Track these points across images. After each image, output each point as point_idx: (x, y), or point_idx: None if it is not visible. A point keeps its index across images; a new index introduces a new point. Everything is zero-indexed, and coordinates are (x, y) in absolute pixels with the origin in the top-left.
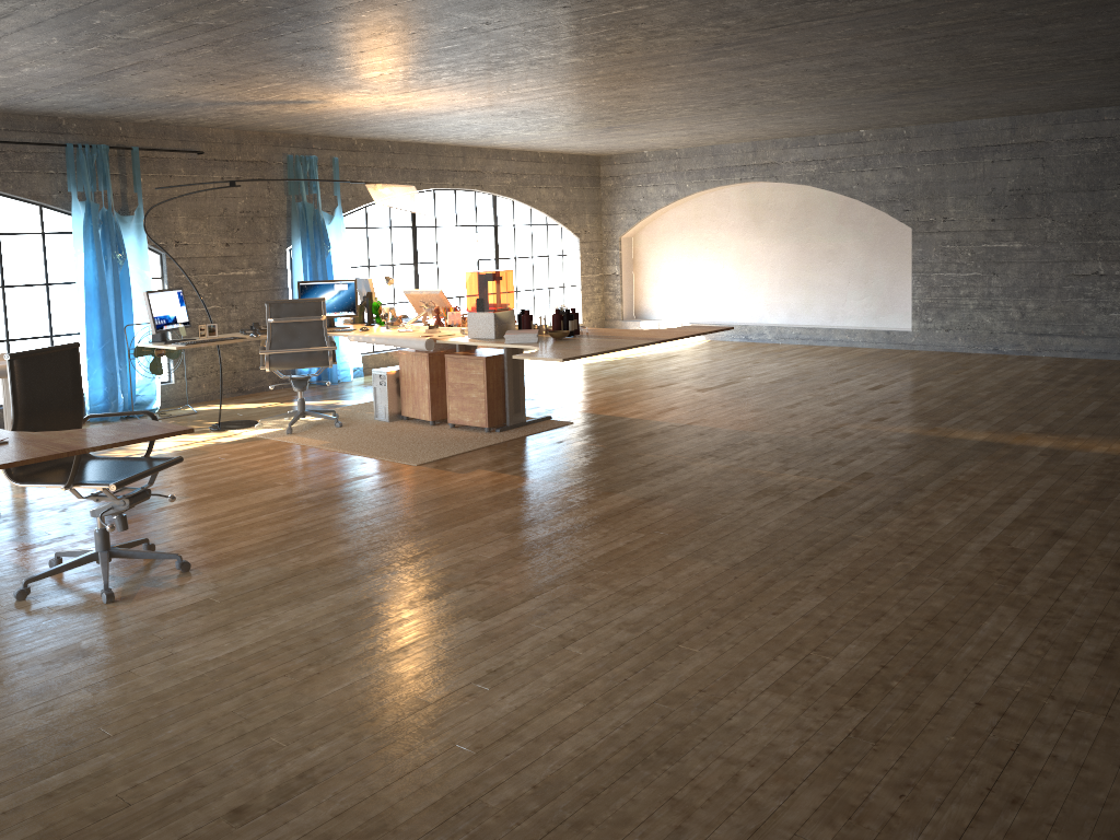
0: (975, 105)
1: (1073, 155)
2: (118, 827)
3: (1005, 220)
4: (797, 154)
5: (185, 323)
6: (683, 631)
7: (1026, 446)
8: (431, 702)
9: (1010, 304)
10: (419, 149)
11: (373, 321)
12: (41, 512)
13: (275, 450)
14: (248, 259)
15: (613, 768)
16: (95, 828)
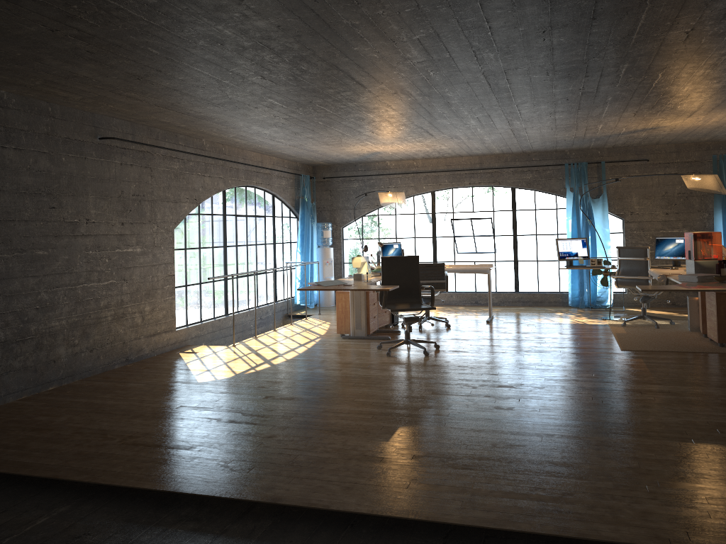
0: None
1: None
2: (257, 389)
3: None
4: None
5: (584, 256)
6: (463, 421)
7: None
8: (353, 400)
9: None
10: None
11: None
12: (455, 331)
13: (593, 330)
14: (682, 223)
15: (326, 428)
16: (255, 388)
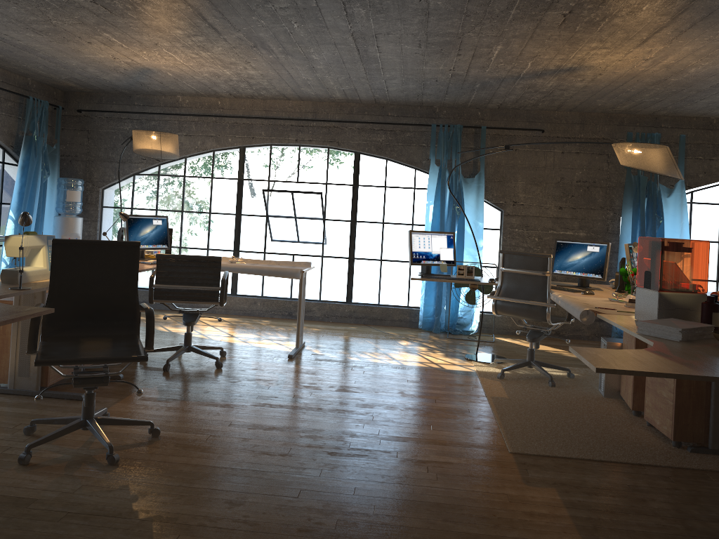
0: None
1: None
2: None
3: None
4: None
5: (449, 261)
6: None
7: None
8: None
9: None
10: None
11: (623, 287)
12: (225, 378)
13: (455, 388)
14: (579, 222)
15: None
16: None
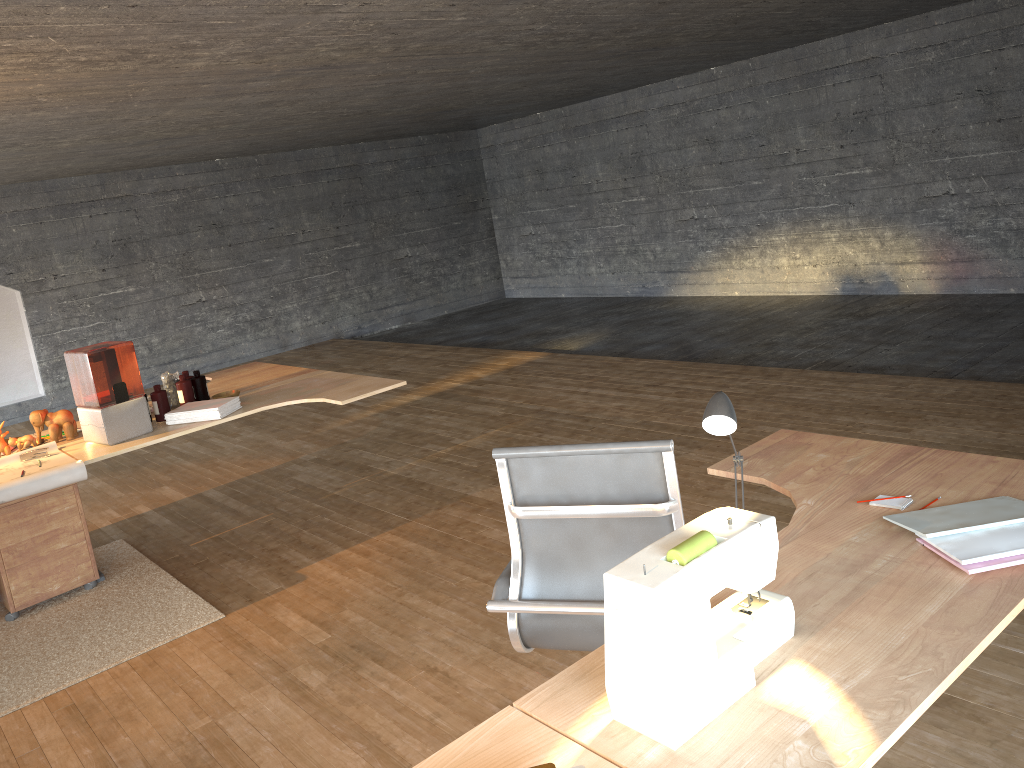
0: (133, 158)
1: (160, 206)
2: None
3: (116, 268)
4: None
5: None
6: None
7: (455, 387)
8: None
9: (137, 343)
10: None
11: None
12: None
13: None
14: None
15: None
16: None
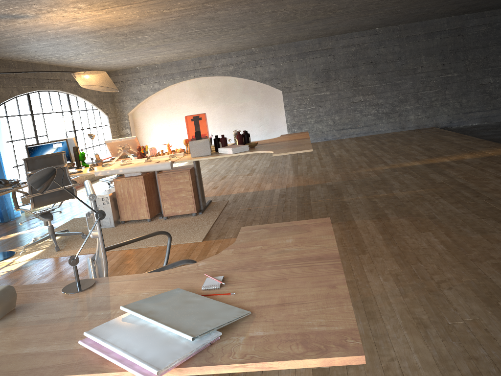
0: (321, 30)
1: (345, 53)
2: None
3: (321, 83)
4: (222, 62)
5: None
6: None
7: (443, 162)
8: None
9: (328, 118)
10: (28, 66)
11: (80, 165)
12: None
13: None
14: None
15: None
16: None
